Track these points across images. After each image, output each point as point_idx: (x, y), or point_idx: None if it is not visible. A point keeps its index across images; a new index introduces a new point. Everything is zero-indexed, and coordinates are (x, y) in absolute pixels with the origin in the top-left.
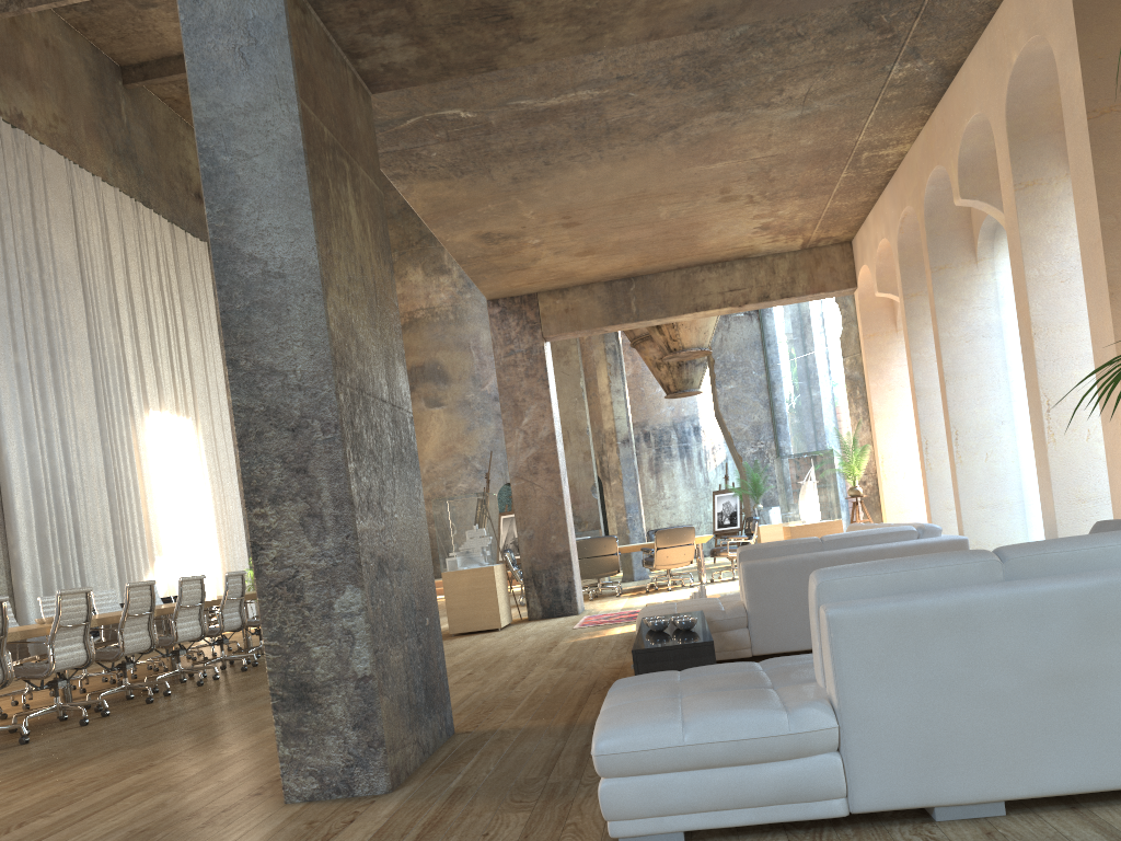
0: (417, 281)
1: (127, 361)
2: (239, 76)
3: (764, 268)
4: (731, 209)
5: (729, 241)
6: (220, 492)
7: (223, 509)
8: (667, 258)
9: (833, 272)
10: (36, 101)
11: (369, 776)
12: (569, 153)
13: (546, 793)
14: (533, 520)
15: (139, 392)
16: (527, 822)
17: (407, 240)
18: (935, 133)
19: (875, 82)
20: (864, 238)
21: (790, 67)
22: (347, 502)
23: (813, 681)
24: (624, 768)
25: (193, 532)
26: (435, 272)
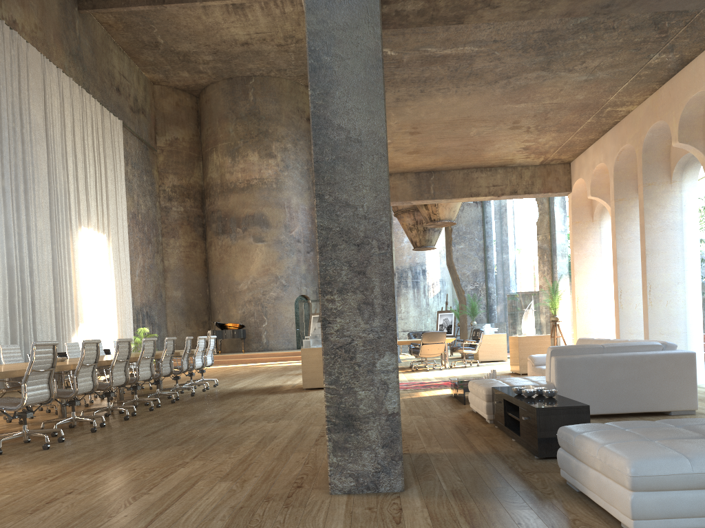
0: (254, 161)
1: (70, 193)
2: (341, 3)
3: (515, 174)
4: (513, 134)
5: (501, 154)
6: (120, 284)
7: (121, 296)
8: (459, 161)
9: (557, 180)
10: (25, 13)
11: (390, 480)
12: (439, 86)
13: (525, 497)
14: None
15: (76, 214)
16: (539, 517)
17: (250, 133)
18: (661, 100)
19: (639, 64)
20: (582, 161)
21: (597, 47)
22: (391, 296)
23: None
24: (650, 485)
25: (102, 309)
26: (266, 156)
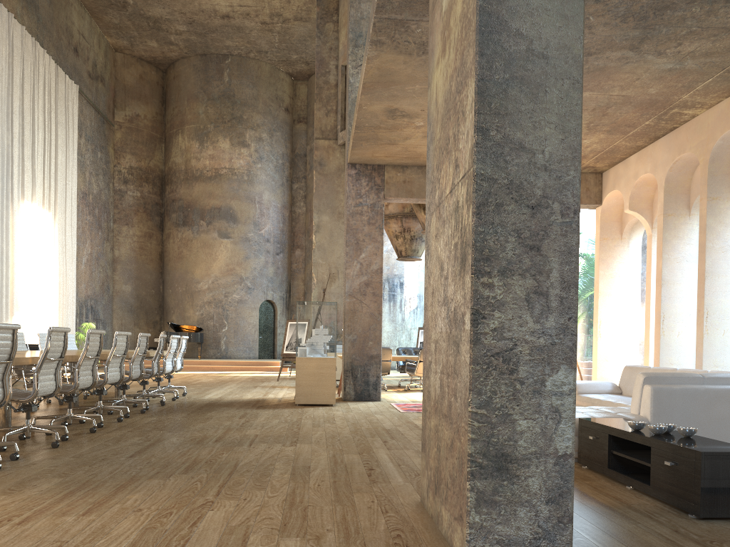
0: (225, 148)
1: (14, 159)
2: None
3: None
4: None
5: None
6: (64, 271)
7: (64, 285)
8: None
9: (588, 191)
10: None
11: None
12: None
13: None
14: (358, 328)
15: (19, 185)
16: None
17: (222, 118)
18: None
19: None
20: (620, 171)
21: (704, 26)
22: (574, 285)
23: None
24: None
25: (41, 298)
26: (238, 144)
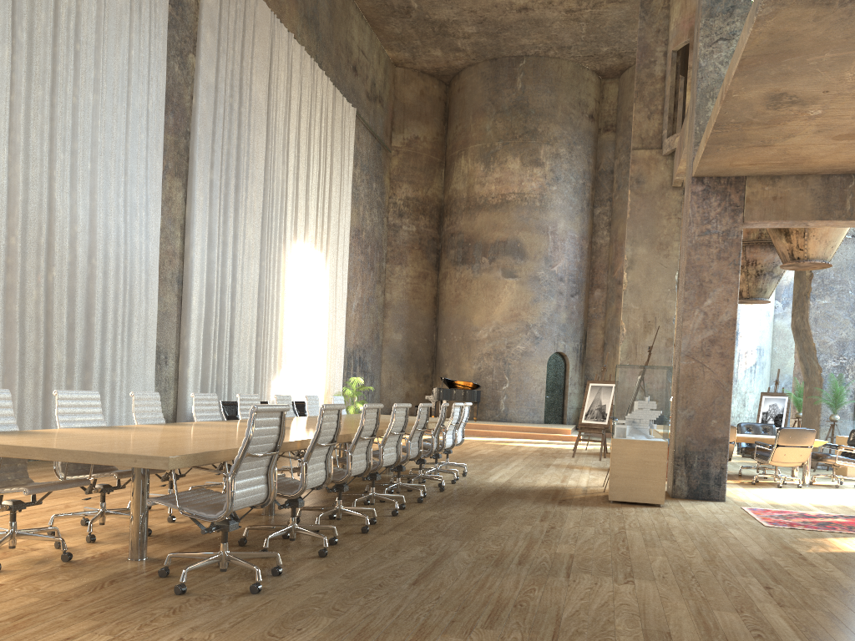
0: (514, 169)
1: (288, 196)
2: None
3: None
4: None
5: None
6: (333, 319)
7: (333, 334)
8: None
9: None
10: None
11: None
12: None
13: None
14: (696, 401)
15: (292, 224)
16: None
17: (512, 133)
18: None
19: None
20: None
21: None
22: None
23: None
24: None
25: (309, 349)
26: (530, 163)
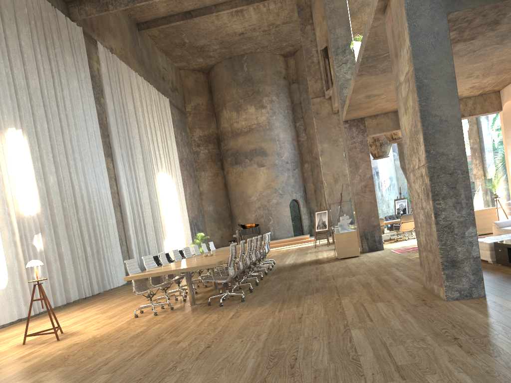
0: (252, 112)
1: (151, 152)
2: (430, 51)
3: (462, 103)
4: (466, 81)
5: None
6: (181, 206)
7: (183, 214)
8: None
9: (492, 104)
10: (115, 41)
11: (478, 291)
12: None
13: None
14: (364, 212)
15: (155, 165)
16: None
17: (247, 94)
18: None
19: None
20: (510, 89)
21: None
22: (470, 198)
23: None
24: None
25: (175, 224)
26: (259, 107)
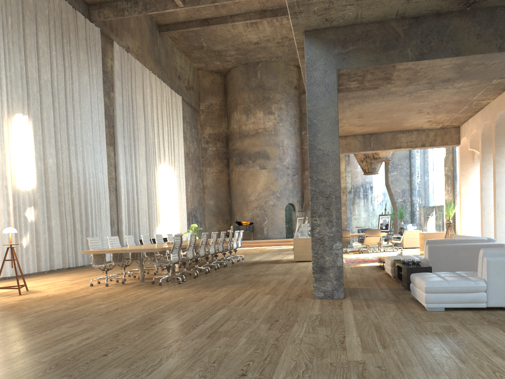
0: (260, 117)
1: (155, 144)
2: (321, 98)
3: (424, 134)
4: (419, 115)
5: (414, 124)
6: (180, 198)
7: (181, 205)
8: (388, 128)
9: (451, 138)
10: (133, 41)
11: (338, 293)
12: (372, 98)
13: (393, 301)
14: None
15: (158, 157)
16: (395, 305)
17: (258, 99)
18: (503, 99)
19: (486, 84)
20: (466, 127)
21: None
22: (340, 218)
23: (476, 276)
24: (432, 291)
25: (171, 213)
26: (268, 113)
